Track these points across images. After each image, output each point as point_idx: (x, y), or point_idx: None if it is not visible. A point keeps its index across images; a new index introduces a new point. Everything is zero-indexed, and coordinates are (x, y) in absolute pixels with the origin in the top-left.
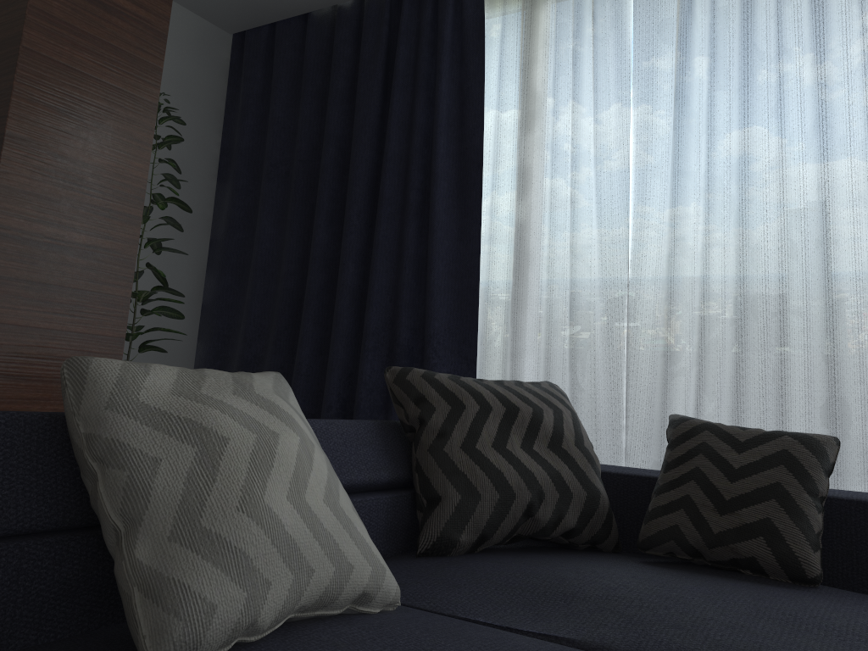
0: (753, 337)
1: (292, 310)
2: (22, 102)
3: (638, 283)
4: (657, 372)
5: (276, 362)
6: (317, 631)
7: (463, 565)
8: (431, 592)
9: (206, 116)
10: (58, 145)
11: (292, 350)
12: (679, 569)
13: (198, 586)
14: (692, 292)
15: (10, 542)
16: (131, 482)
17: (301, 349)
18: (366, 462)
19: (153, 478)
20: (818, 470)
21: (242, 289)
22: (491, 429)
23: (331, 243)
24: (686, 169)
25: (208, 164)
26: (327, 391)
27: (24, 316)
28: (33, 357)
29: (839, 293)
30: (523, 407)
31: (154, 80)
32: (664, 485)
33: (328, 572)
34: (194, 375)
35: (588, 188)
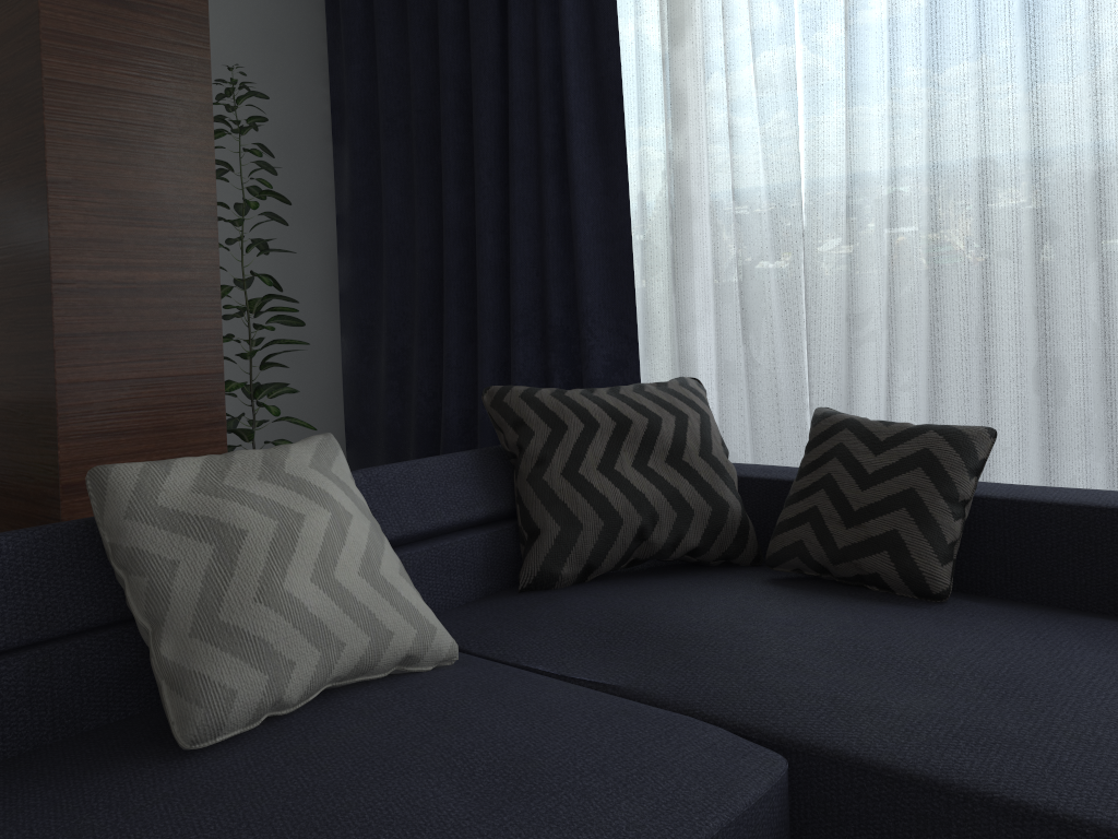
0: (952, 290)
1: (434, 293)
2: (58, 142)
3: (815, 232)
4: (843, 338)
5: (425, 354)
6: (353, 697)
7: (557, 602)
8: (506, 639)
9: (306, 67)
10: (107, 179)
11: (440, 339)
12: (802, 587)
13: (218, 675)
14: (881, 237)
15: (66, 642)
16: (152, 587)
17: (447, 339)
18: (457, 500)
19: (171, 581)
20: (961, 470)
21: (378, 271)
22: (597, 449)
23: (466, 210)
24: (863, 81)
25: (318, 126)
26: (480, 385)
27: (109, 370)
28: (128, 410)
29: (1052, 228)
30: (637, 419)
31: (203, 77)
32: (794, 495)
33: (362, 643)
34: (220, 463)
35: (751, 114)
